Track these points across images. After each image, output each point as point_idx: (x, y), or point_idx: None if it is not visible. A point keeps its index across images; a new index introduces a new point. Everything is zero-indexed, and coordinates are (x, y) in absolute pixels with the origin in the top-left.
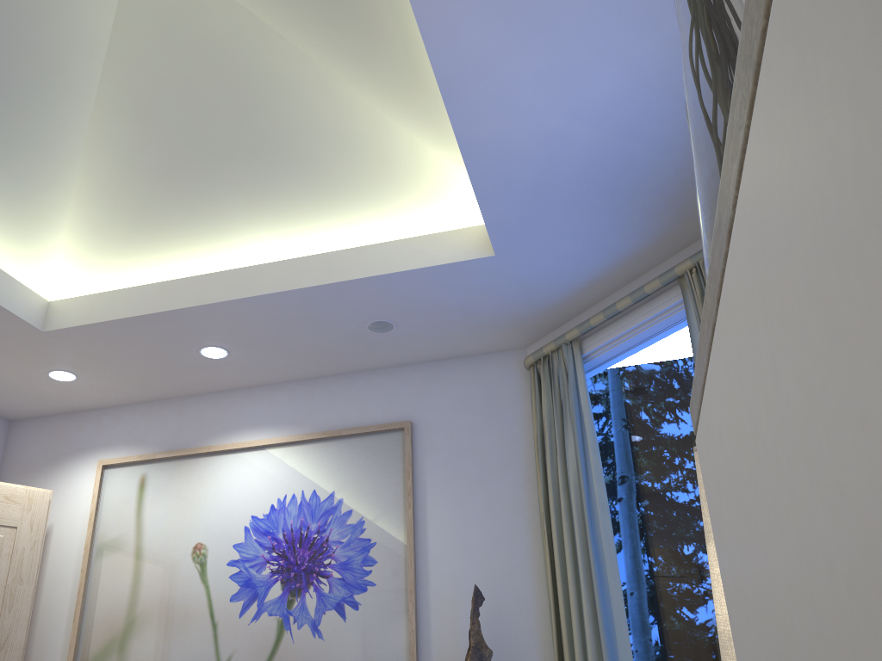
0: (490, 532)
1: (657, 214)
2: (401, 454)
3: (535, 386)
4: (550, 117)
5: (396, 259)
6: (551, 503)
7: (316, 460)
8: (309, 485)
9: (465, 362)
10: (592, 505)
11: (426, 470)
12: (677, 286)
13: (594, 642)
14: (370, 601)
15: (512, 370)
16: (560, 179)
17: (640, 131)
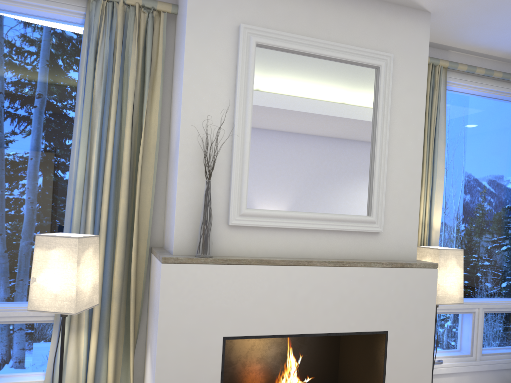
0: None
1: None
2: None
3: None
4: None
5: None
6: None
7: None
8: None
9: None
10: None
11: None
12: None
13: None
14: None
15: None
16: None
17: None
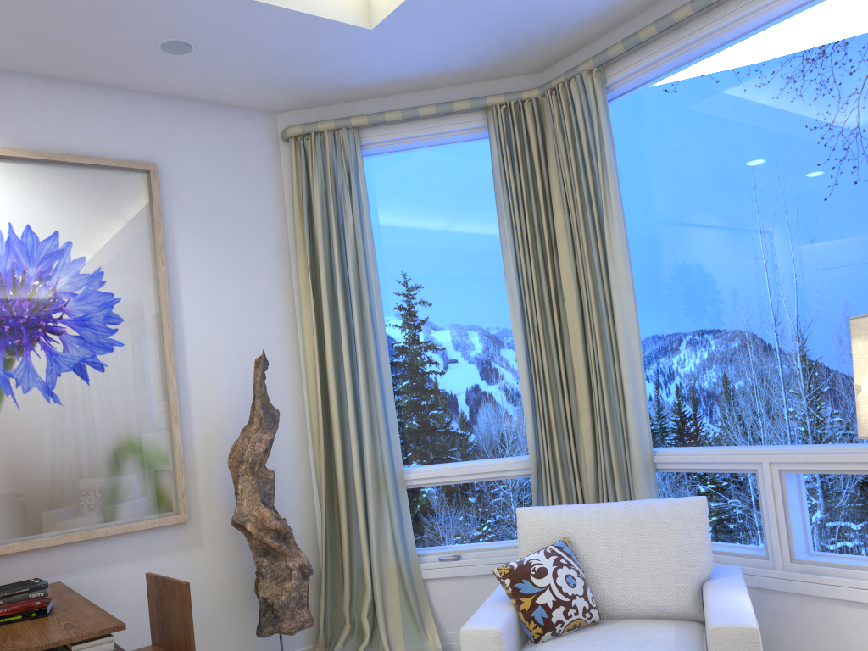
0: (246, 298)
1: (506, 51)
2: (146, 200)
3: (301, 160)
4: None
5: None
6: (324, 279)
7: (28, 186)
8: (21, 219)
9: (214, 111)
10: (369, 286)
11: (175, 224)
12: (476, 113)
13: (368, 400)
14: (120, 362)
15: (263, 134)
16: None
17: None
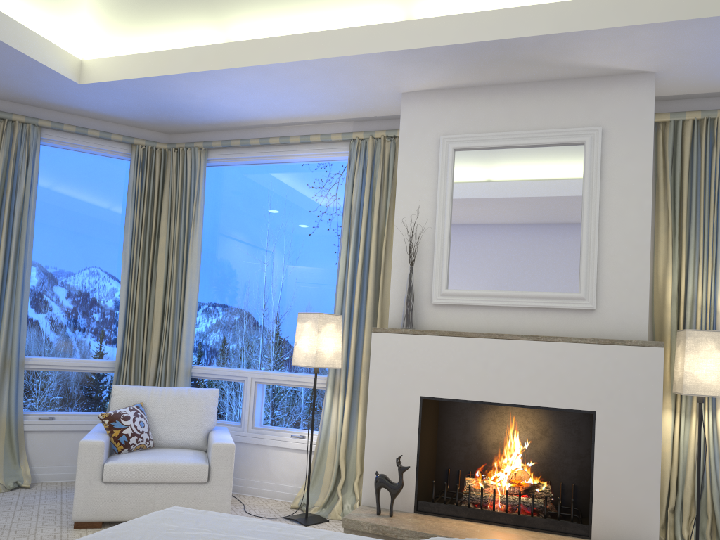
0: None
1: (155, 119)
2: None
3: None
4: (202, 94)
5: (27, 44)
6: None
7: None
8: None
9: None
10: (27, 232)
11: None
12: (125, 144)
13: (10, 307)
14: None
15: None
16: (162, 98)
17: (207, 112)
